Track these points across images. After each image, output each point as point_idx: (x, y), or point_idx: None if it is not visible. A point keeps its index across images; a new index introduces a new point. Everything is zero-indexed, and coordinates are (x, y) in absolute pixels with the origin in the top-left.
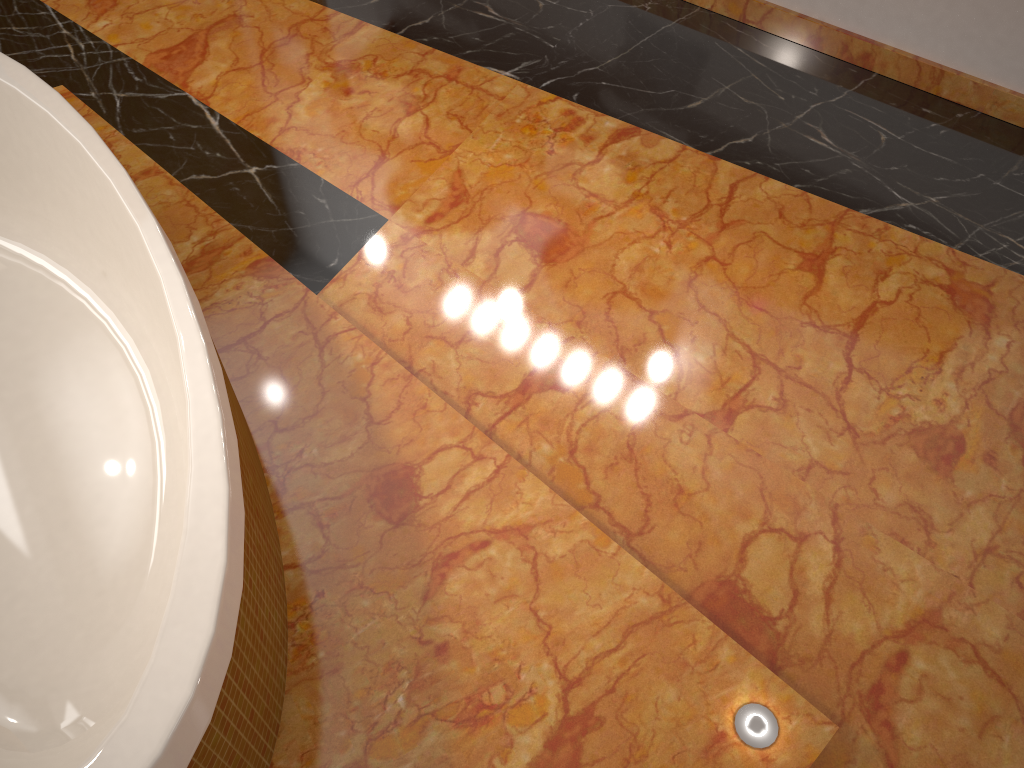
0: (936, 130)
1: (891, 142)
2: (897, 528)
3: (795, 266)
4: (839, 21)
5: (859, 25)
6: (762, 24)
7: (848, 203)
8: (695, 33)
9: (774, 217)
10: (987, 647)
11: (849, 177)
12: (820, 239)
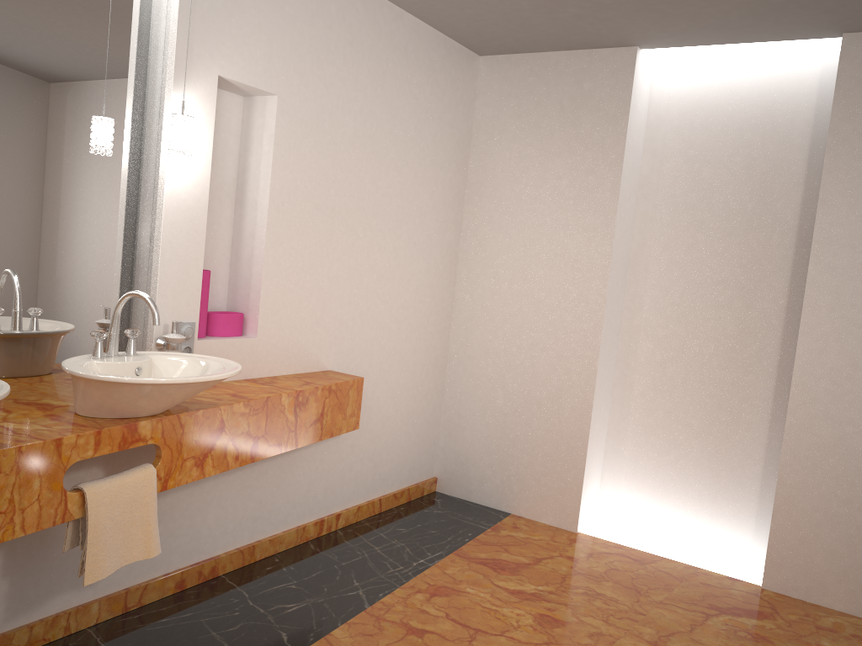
0: (290, 569)
1: (299, 584)
2: (606, 642)
3: (419, 637)
4: (188, 560)
5: (201, 554)
6: (141, 601)
7: (358, 609)
8: (127, 635)
9: (371, 637)
10: (658, 632)
11: (332, 604)
12: (393, 625)
